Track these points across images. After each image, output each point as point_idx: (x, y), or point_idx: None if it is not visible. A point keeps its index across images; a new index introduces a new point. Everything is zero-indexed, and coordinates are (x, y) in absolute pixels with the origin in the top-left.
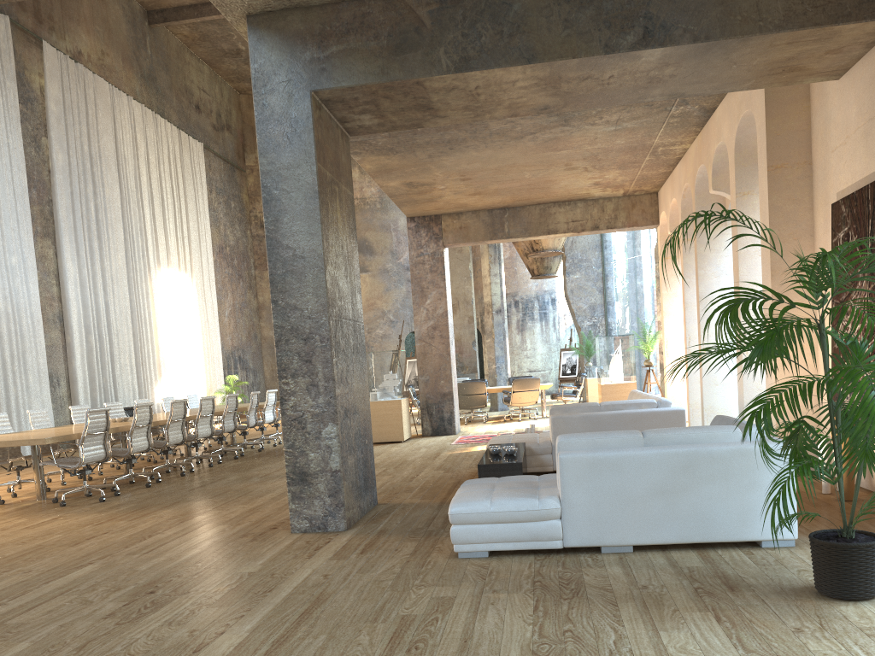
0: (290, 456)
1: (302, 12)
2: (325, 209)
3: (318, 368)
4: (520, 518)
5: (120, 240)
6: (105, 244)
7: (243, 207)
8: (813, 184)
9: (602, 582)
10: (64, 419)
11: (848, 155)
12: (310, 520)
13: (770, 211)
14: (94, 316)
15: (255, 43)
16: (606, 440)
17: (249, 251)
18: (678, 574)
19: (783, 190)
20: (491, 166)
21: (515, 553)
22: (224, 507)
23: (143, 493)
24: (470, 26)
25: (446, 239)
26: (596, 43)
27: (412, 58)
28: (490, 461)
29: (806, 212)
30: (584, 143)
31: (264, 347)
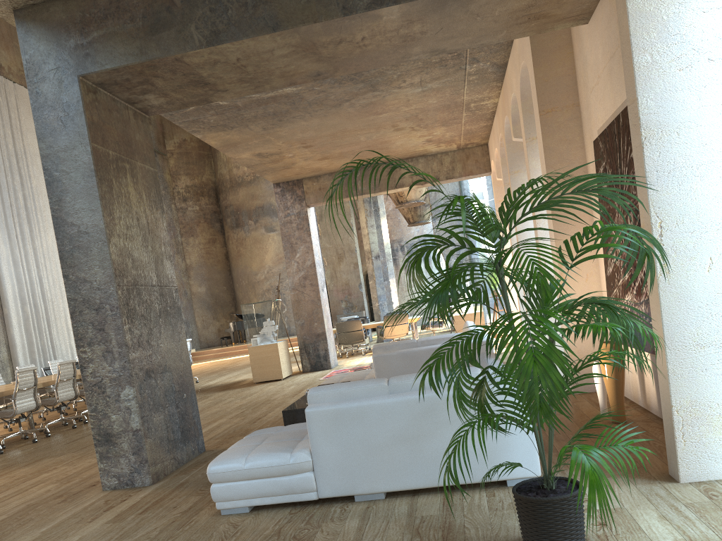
0: (94, 419)
1: (62, 2)
2: (106, 186)
3: (111, 335)
4: (274, 473)
5: (49, 222)
6: (35, 227)
7: (167, 185)
8: (582, 124)
9: (329, 540)
10: (6, 380)
11: (601, 94)
12: (118, 477)
13: (545, 152)
14: (28, 289)
15: (24, 36)
16: (352, 390)
17: (175, 222)
18: (408, 526)
19: (555, 132)
20: (325, 132)
21: (277, 505)
22: (74, 462)
23: (24, 449)
24: (216, 0)
25: (308, 200)
26: (335, 7)
27: (166, 36)
28: (296, 406)
29: (578, 150)
30: (399, 105)
31: (194, 301)
